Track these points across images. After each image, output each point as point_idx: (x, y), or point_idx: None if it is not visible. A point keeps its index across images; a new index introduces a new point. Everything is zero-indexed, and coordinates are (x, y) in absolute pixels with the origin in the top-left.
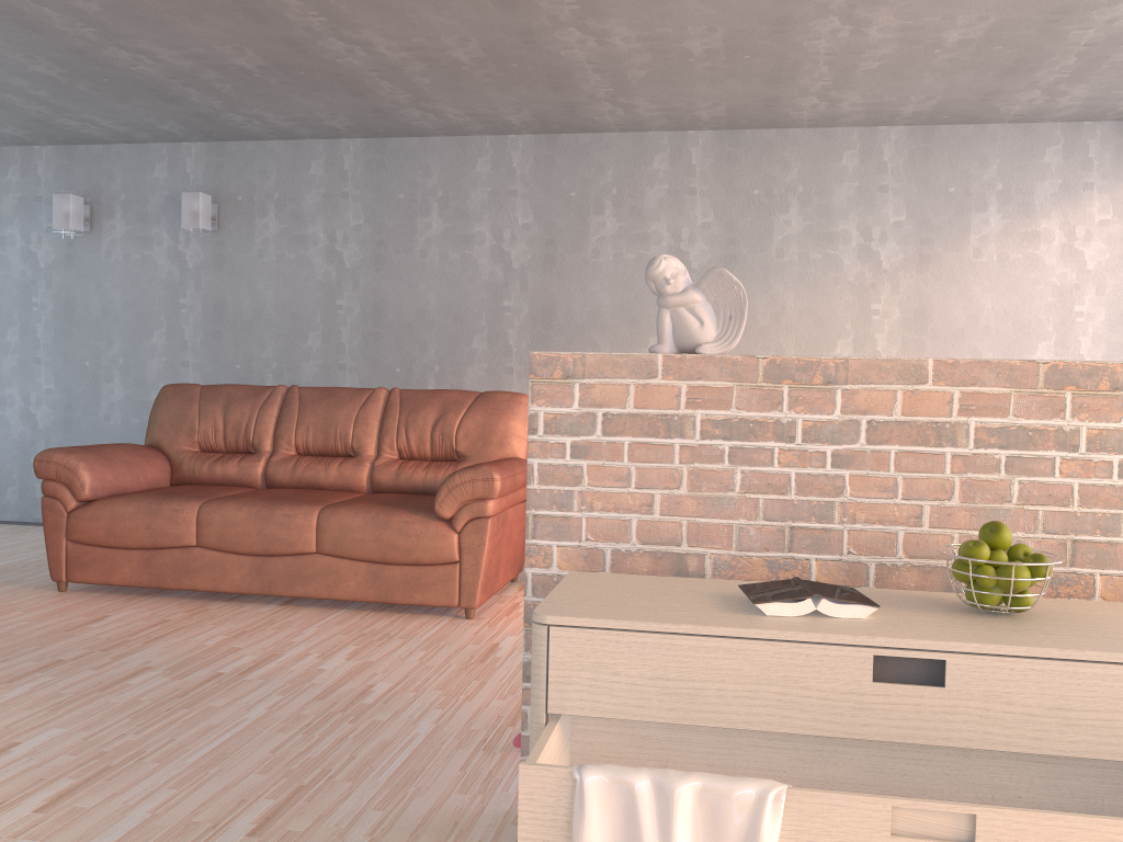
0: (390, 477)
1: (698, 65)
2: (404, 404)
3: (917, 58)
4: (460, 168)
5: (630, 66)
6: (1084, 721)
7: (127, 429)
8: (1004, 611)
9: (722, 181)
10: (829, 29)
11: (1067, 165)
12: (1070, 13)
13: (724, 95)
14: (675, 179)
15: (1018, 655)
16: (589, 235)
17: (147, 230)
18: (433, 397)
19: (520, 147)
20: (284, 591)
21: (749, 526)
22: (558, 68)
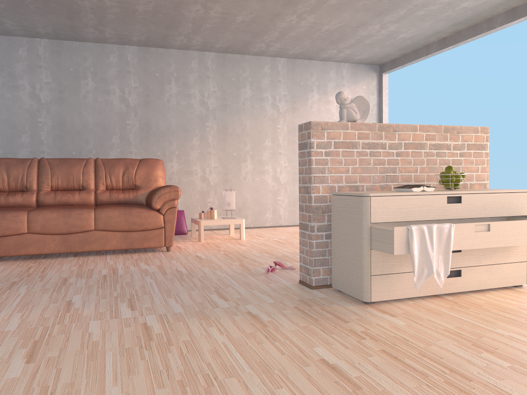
0: (107, 197)
1: (233, 26)
2: (105, 164)
3: (309, 34)
4: (102, 58)
5: (207, 22)
6: (488, 208)
7: None
8: (454, 189)
9: (220, 74)
10: (290, 19)
11: (337, 77)
12: (364, 25)
13: (232, 39)
14: (201, 71)
15: (475, 193)
16: (165, 93)
17: None
18: (119, 161)
19: (131, 51)
20: (79, 249)
21: (375, 176)
22: (177, 19)
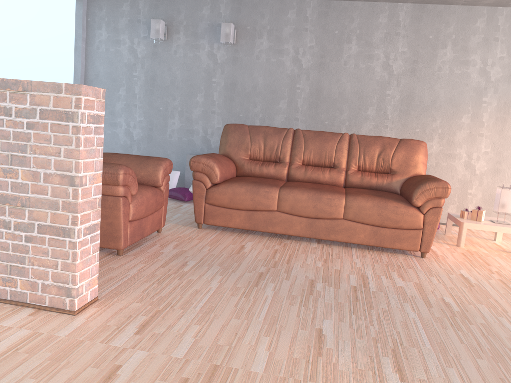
0: (358, 180)
1: None
2: (360, 142)
3: None
4: (370, 19)
5: None
6: None
7: (180, 143)
8: None
9: None
10: None
11: None
12: None
13: None
14: (487, 32)
15: None
16: (437, 59)
17: (197, 41)
18: (376, 140)
19: (404, 10)
20: (323, 237)
21: None
22: None
